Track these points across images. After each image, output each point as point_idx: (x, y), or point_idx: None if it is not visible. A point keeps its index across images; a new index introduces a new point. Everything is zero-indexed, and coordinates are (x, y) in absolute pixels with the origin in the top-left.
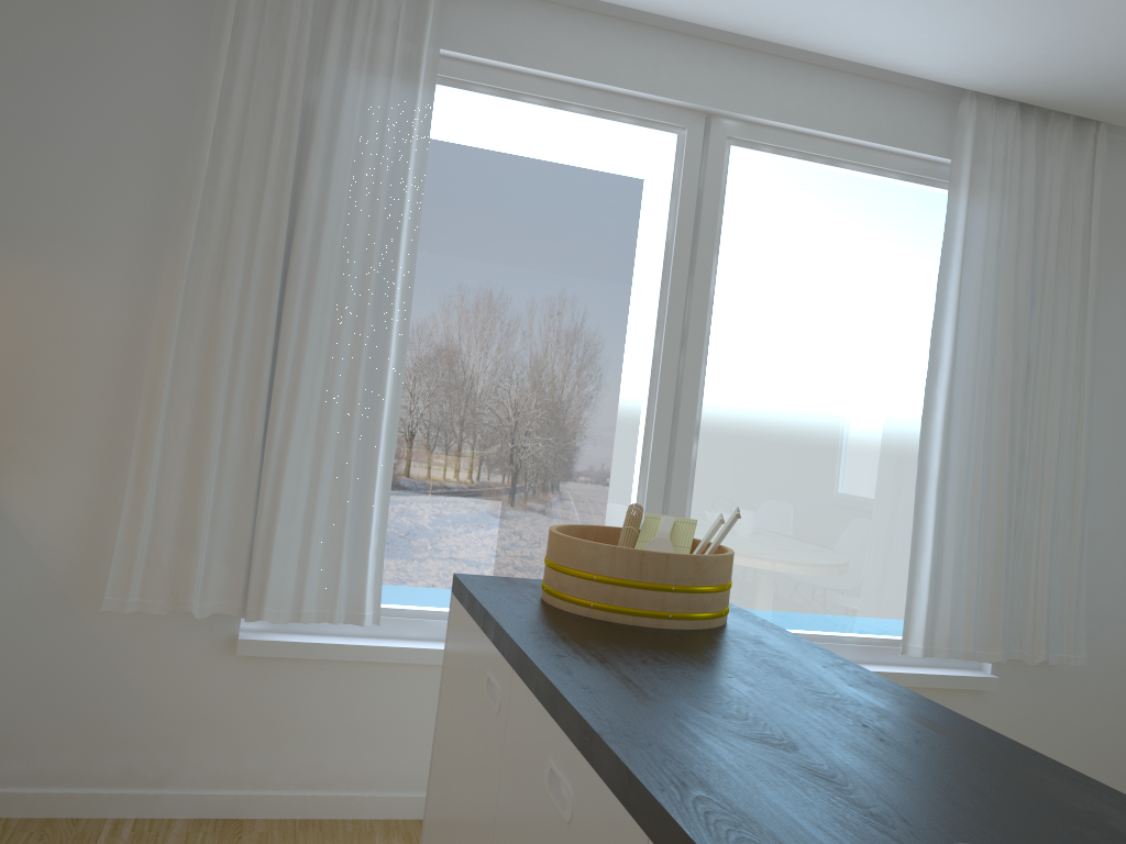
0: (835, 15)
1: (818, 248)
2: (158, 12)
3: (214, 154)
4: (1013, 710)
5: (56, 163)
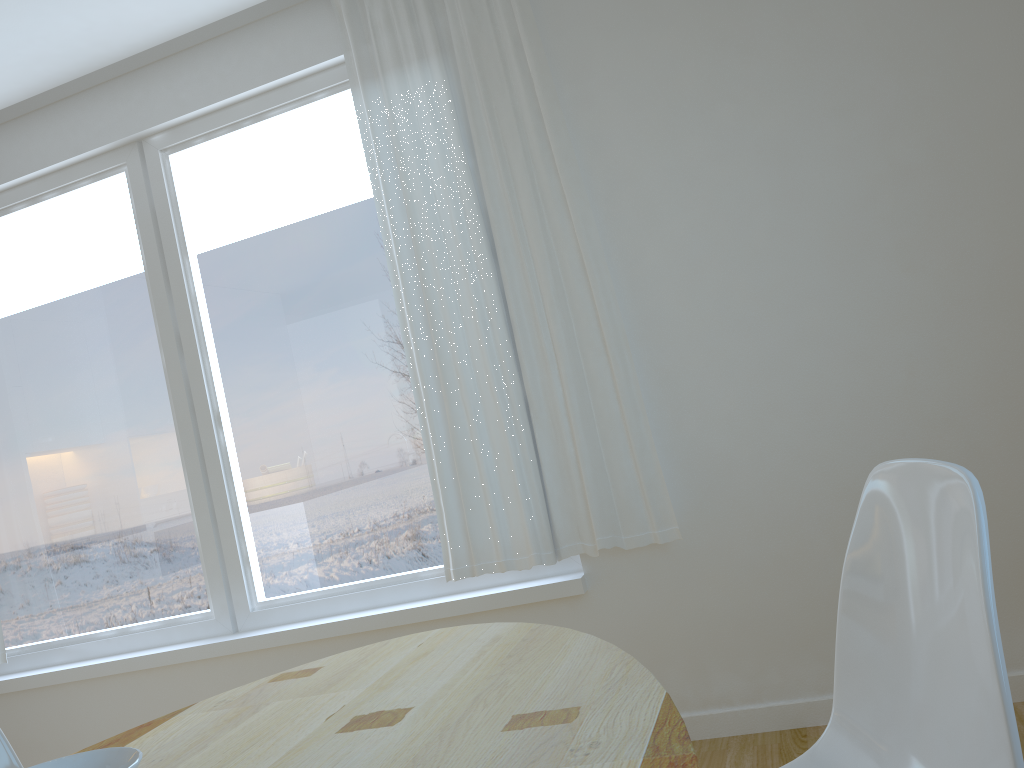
0: (83, 22)
1: (276, 203)
2: None
3: None
4: (629, 610)
5: None
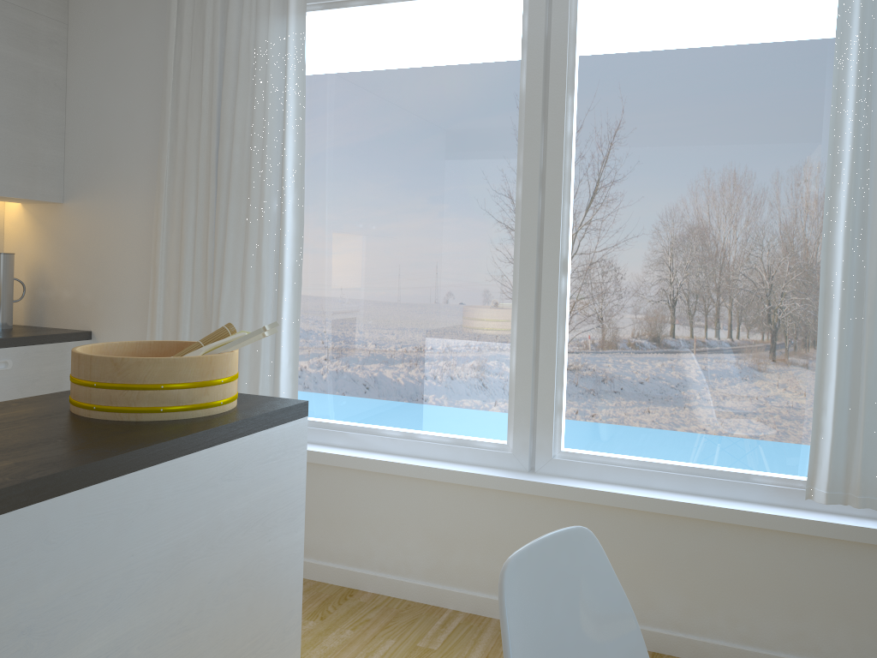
0: None
1: (690, 62)
2: (147, 18)
3: (176, 104)
4: None
5: (108, 132)
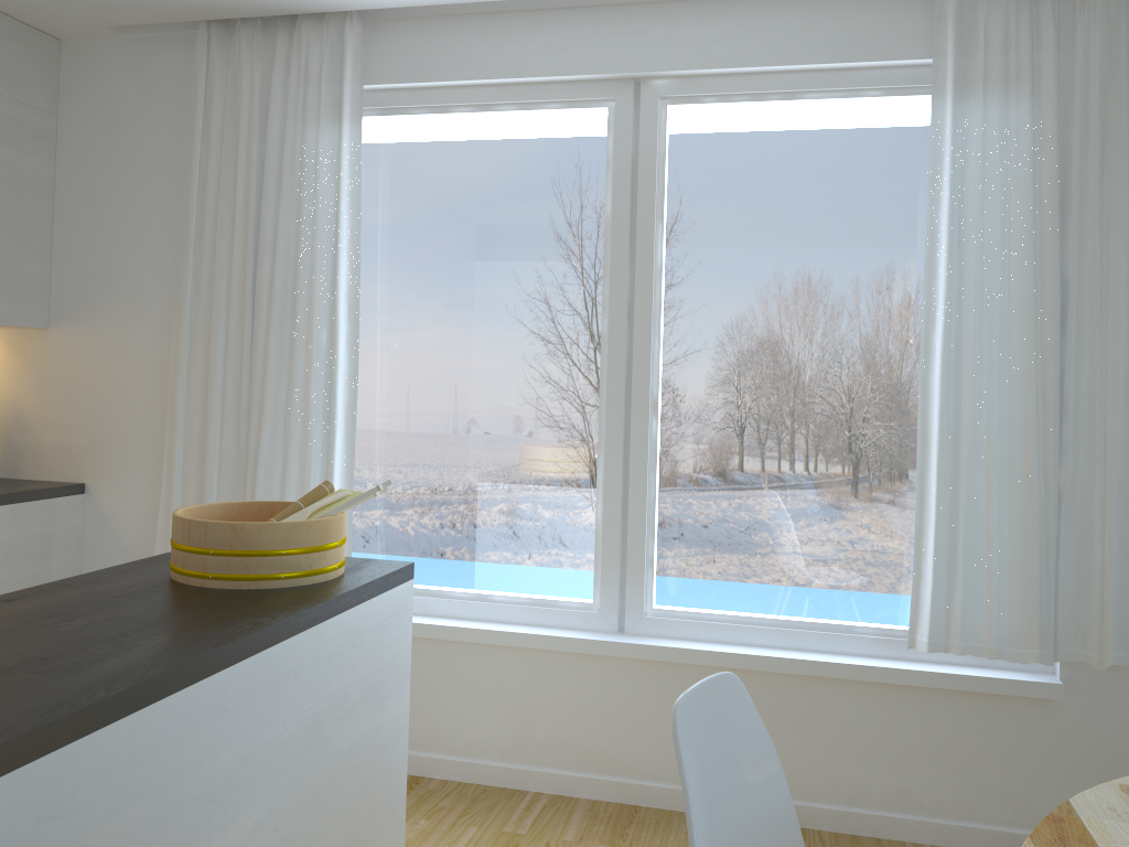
0: None
1: (784, 194)
2: (163, 114)
3: (201, 216)
4: (1100, 727)
5: (110, 245)
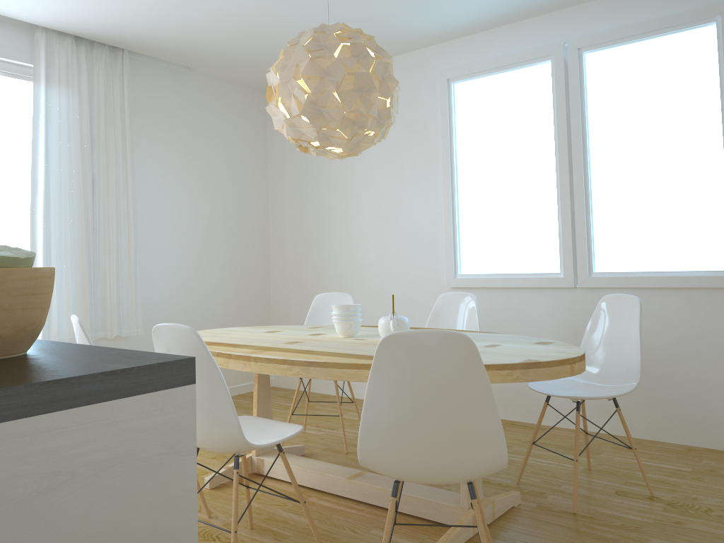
0: None
1: None
2: None
3: None
4: None
5: None
